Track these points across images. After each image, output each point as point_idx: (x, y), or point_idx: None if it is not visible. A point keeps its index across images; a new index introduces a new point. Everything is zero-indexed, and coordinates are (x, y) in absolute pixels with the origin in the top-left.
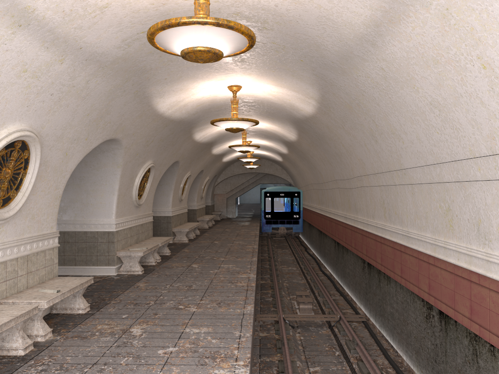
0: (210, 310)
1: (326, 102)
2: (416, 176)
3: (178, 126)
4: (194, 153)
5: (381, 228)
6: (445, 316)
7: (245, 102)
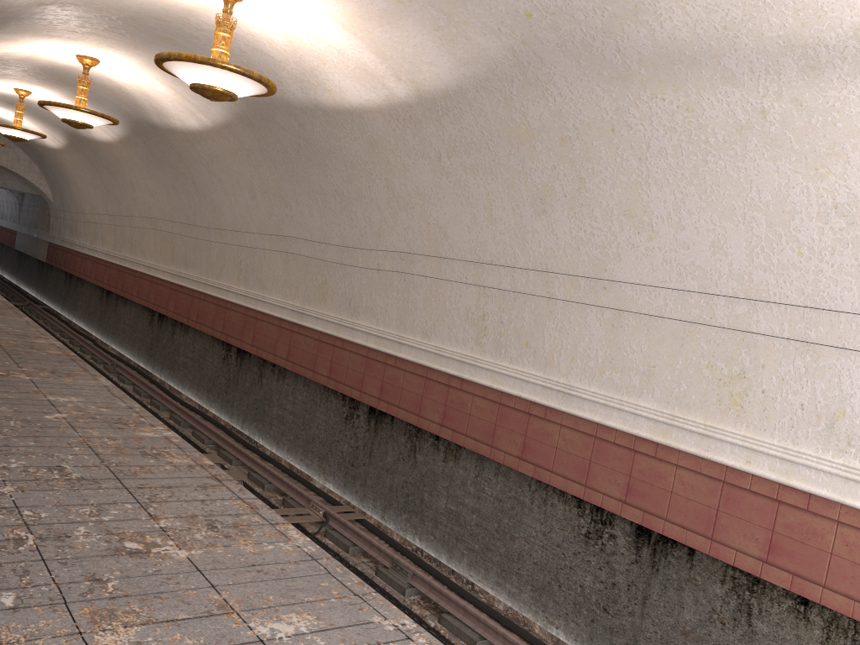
0: (223, 551)
1: (451, 104)
2: (650, 301)
3: None
4: None
5: (459, 360)
6: (655, 542)
7: (183, 25)
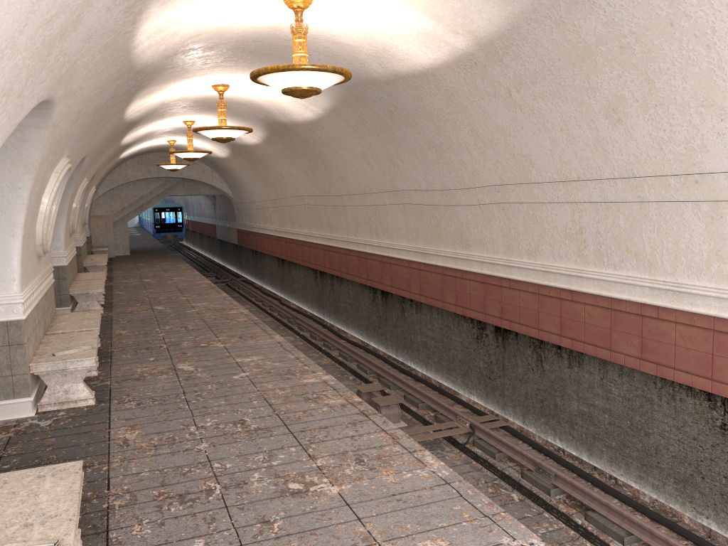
0: (368, 484)
1: (508, 43)
2: None
3: (129, 82)
4: (105, 142)
5: (566, 274)
6: None
7: (275, 40)
